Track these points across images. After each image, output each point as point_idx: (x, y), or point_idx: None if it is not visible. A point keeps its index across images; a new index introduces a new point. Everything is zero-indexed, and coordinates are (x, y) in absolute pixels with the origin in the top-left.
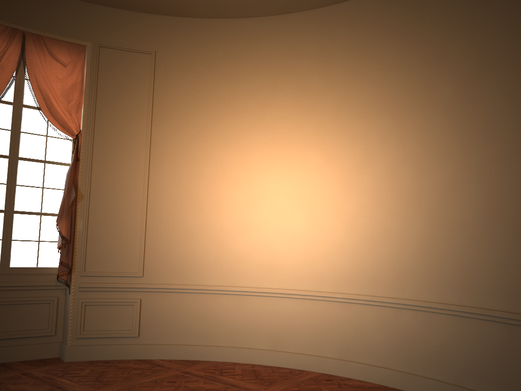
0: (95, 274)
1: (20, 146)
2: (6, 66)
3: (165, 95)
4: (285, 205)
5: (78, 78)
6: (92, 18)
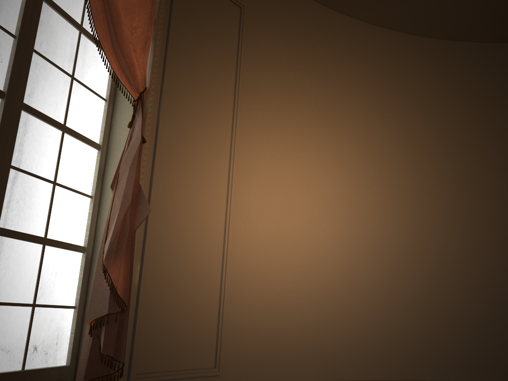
0: (154, 377)
1: (27, 80)
2: None
3: (255, 75)
4: (400, 263)
5: None
6: None
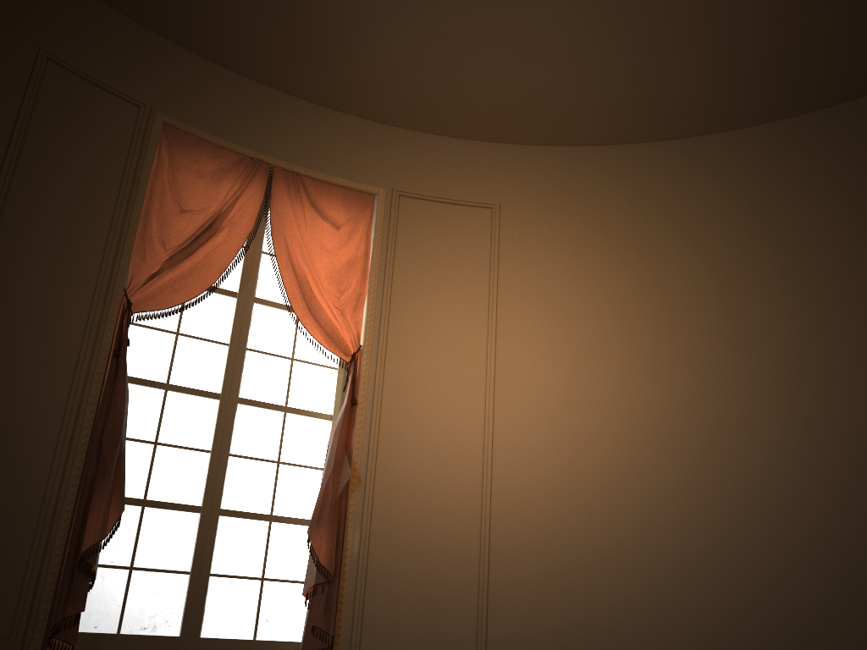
0: None
1: (243, 376)
2: (238, 223)
3: (520, 281)
4: (811, 497)
5: (358, 249)
6: (387, 149)
